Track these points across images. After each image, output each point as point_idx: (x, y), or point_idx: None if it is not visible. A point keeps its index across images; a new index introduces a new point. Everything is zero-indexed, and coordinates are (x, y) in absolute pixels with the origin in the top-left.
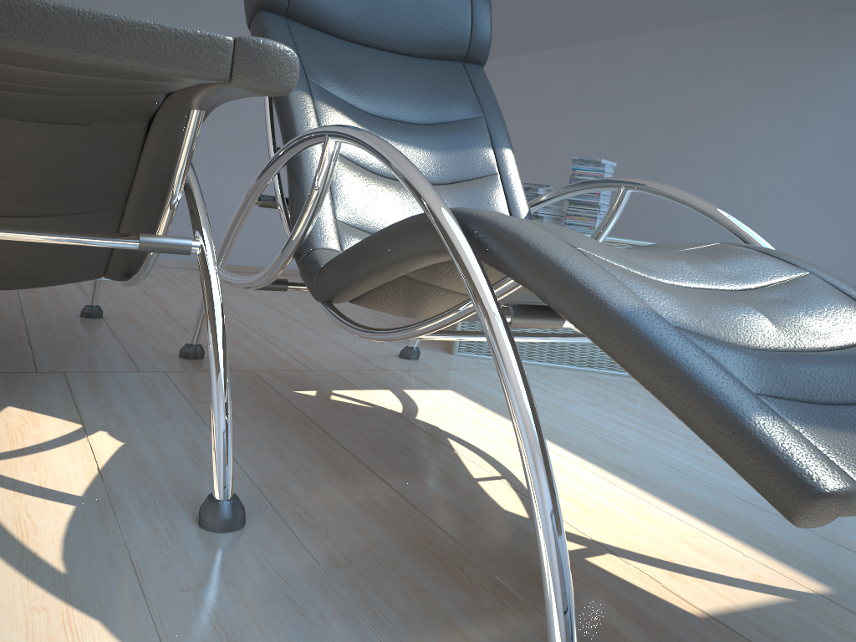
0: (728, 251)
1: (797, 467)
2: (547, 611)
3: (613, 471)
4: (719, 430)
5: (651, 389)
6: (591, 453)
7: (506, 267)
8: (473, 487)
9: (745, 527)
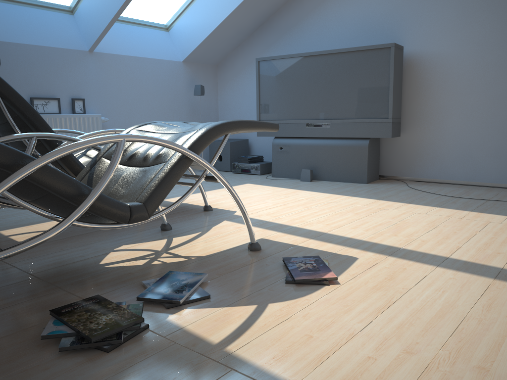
0: None
1: None
2: (205, 195)
3: None
4: None
5: None
6: None
7: None
8: None
9: None
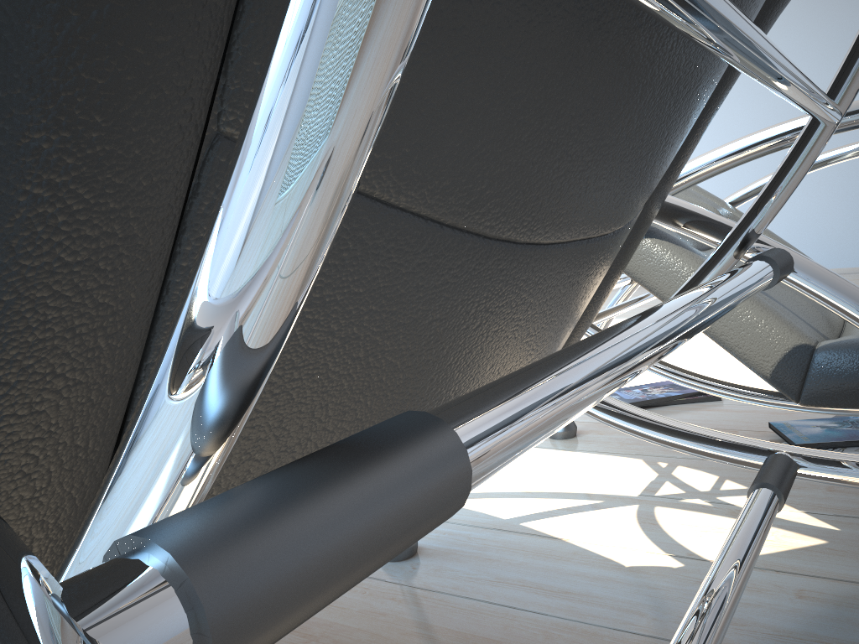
0: None
1: None
2: None
3: None
4: None
5: None
6: None
7: None
8: None
9: None
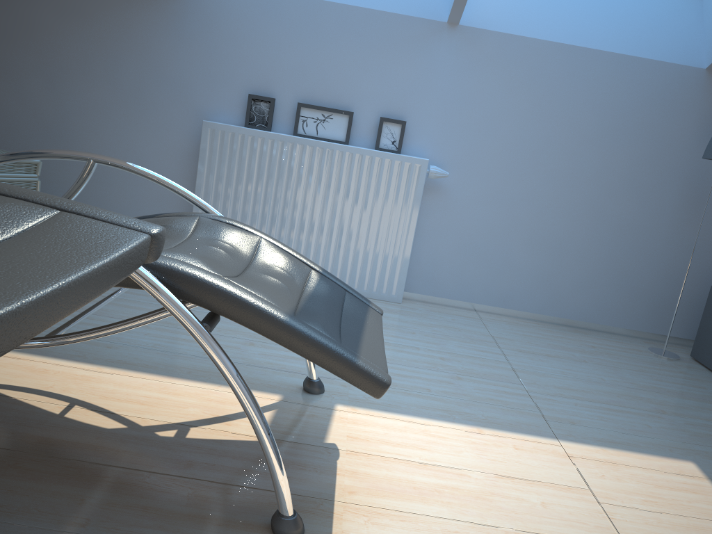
0: (223, 230)
1: (379, 377)
2: (277, 479)
3: (122, 366)
4: (347, 370)
5: (309, 357)
6: (93, 357)
7: (194, 299)
8: (68, 422)
9: (220, 376)
